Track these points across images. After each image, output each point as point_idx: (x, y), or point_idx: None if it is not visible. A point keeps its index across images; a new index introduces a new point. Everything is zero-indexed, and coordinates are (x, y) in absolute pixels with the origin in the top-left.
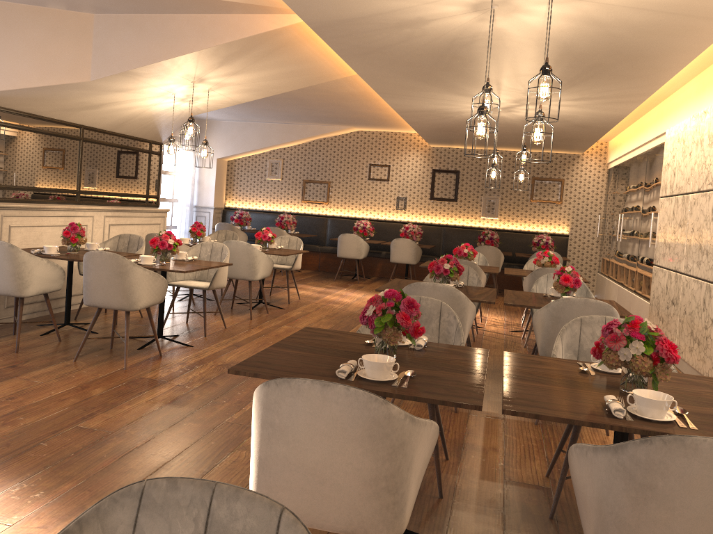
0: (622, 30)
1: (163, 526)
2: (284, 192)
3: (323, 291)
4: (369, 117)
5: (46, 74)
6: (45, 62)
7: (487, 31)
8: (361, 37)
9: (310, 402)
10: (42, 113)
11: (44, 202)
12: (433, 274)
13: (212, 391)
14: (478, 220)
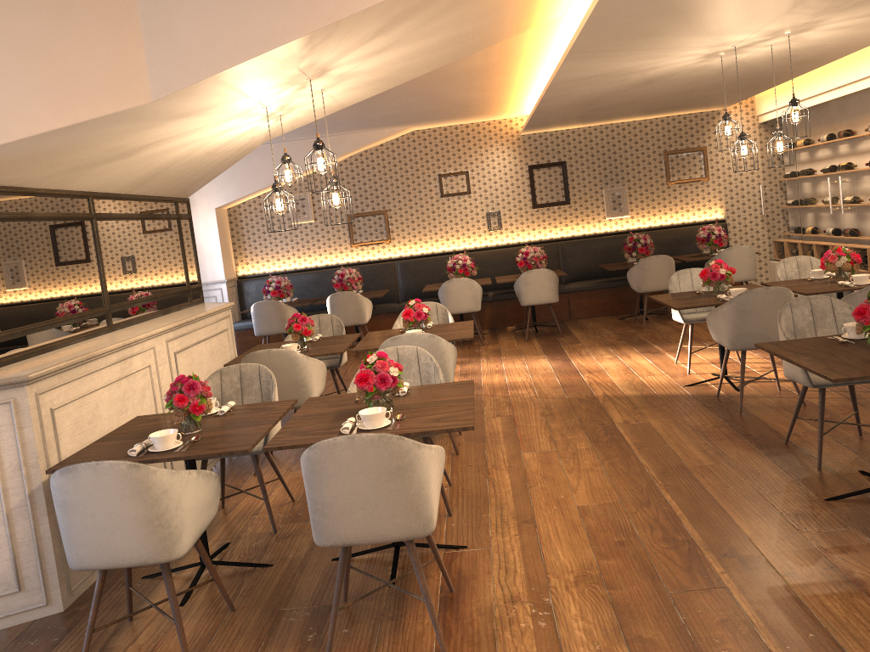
0: None
1: None
2: (322, 238)
3: (464, 371)
4: (451, 107)
5: (65, 101)
6: (58, 78)
7: None
8: None
9: None
10: (34, 183)
11: (68, 343)
12: (869, 328)
13: None
14: (603, 222)
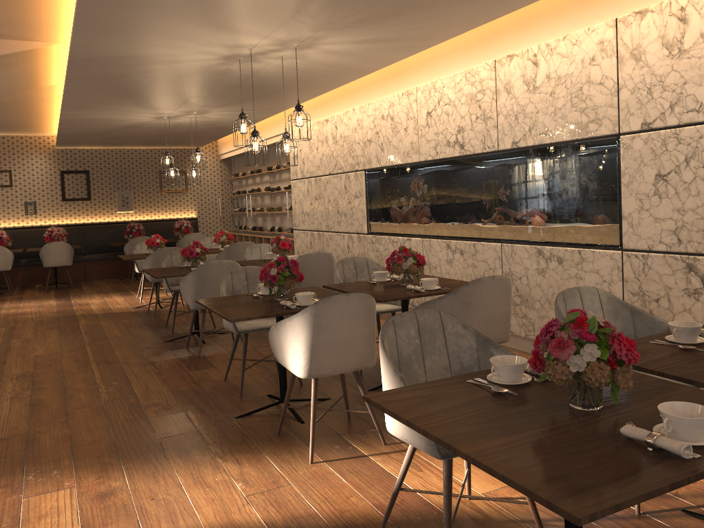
0: (306, 74)
1: (404, 330)
2: None
3: None
4: None
5: None
6: None
7: (219, 70)
8: (108, 68)
9: (341, 305)
10: None
11: None
12: (187, 259)
13: (51, 392)
14: (115, 215)
